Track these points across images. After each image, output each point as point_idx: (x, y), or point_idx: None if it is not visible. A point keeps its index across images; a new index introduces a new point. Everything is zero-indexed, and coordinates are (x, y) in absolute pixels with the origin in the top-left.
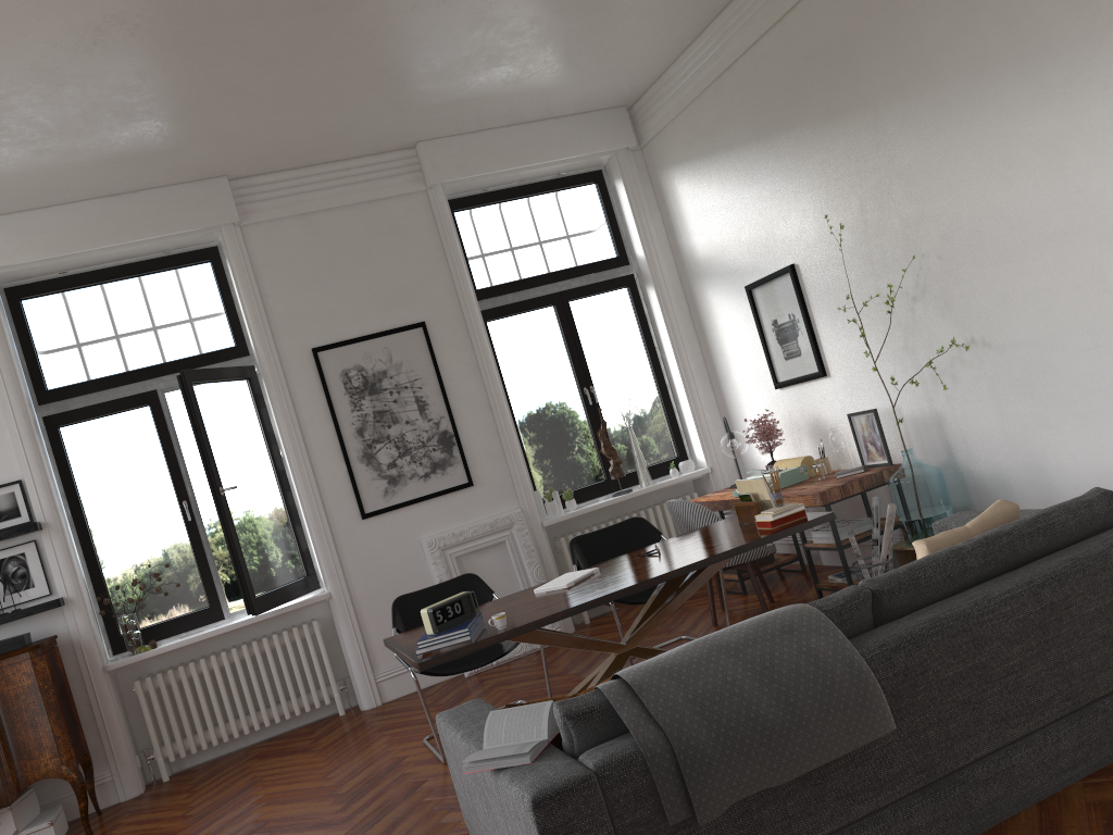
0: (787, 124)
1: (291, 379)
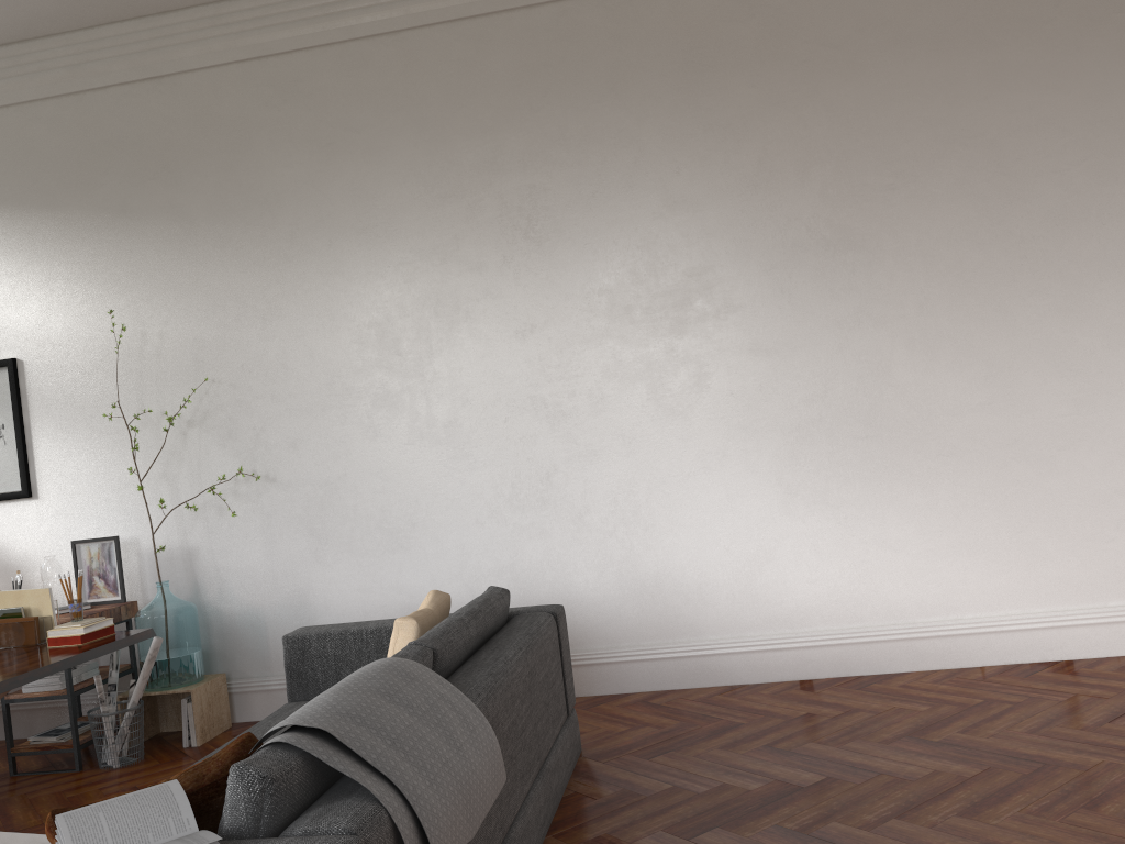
0: (56, 202)
1: None
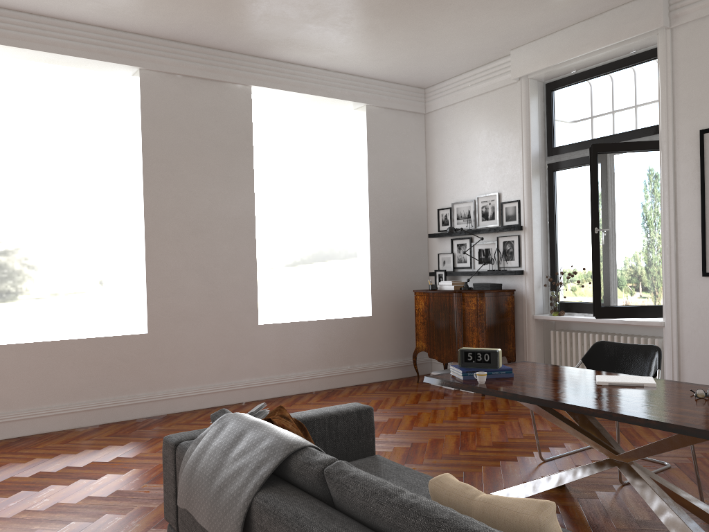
0: None
1: (678, 155)
